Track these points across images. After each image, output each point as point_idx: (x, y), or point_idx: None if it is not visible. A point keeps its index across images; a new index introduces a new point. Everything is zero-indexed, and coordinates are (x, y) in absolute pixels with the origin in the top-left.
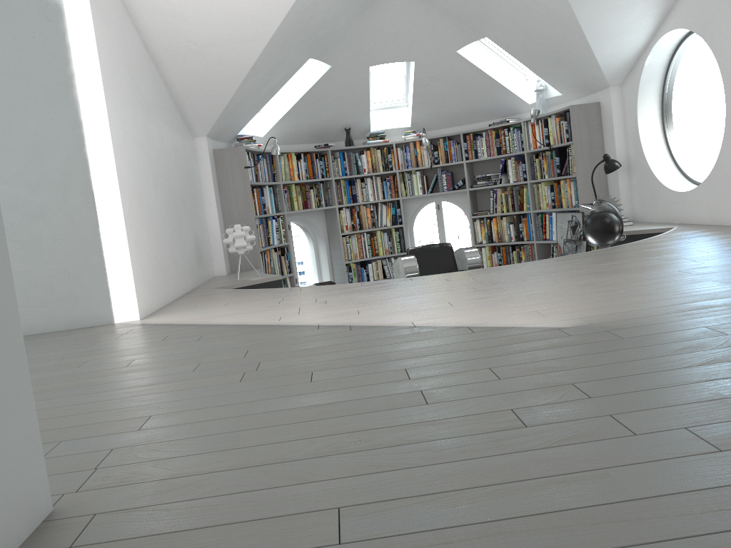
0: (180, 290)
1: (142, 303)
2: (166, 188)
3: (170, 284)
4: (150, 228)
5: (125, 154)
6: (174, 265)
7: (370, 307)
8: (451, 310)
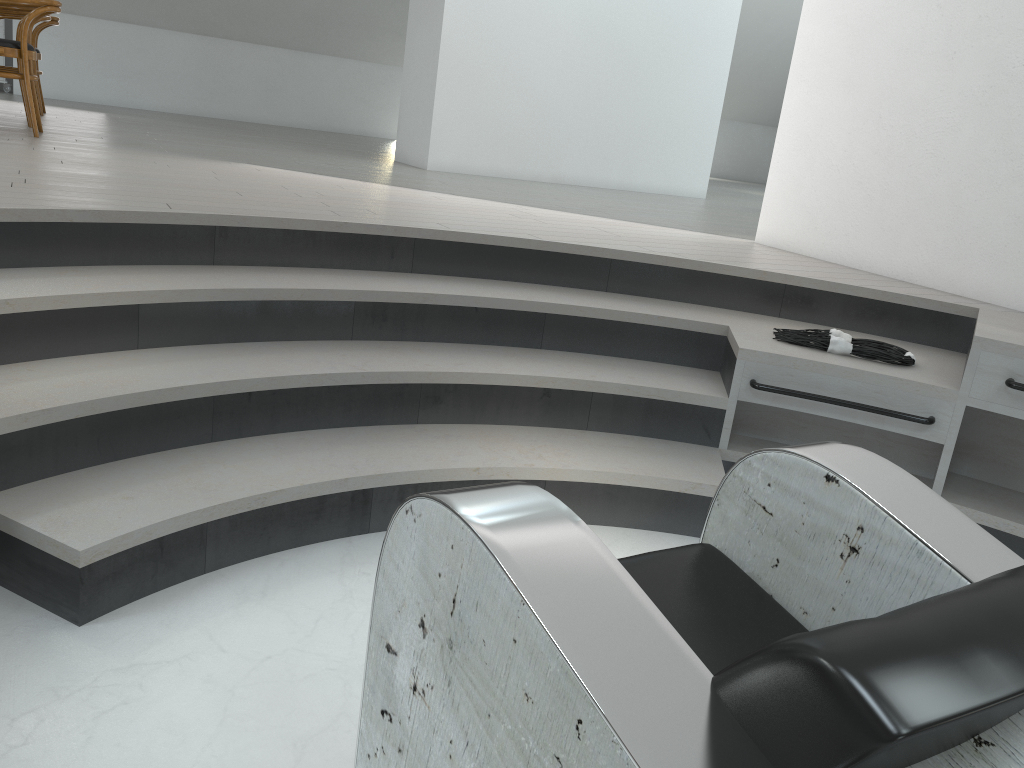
0: (953, 281)
1: (771, 227)
2: (1022, 58)
3: (900, 248)
4: (865, 133)
5: (840, 11)
6: (948, 224)
7: (432, 199)
8: (336, 183)
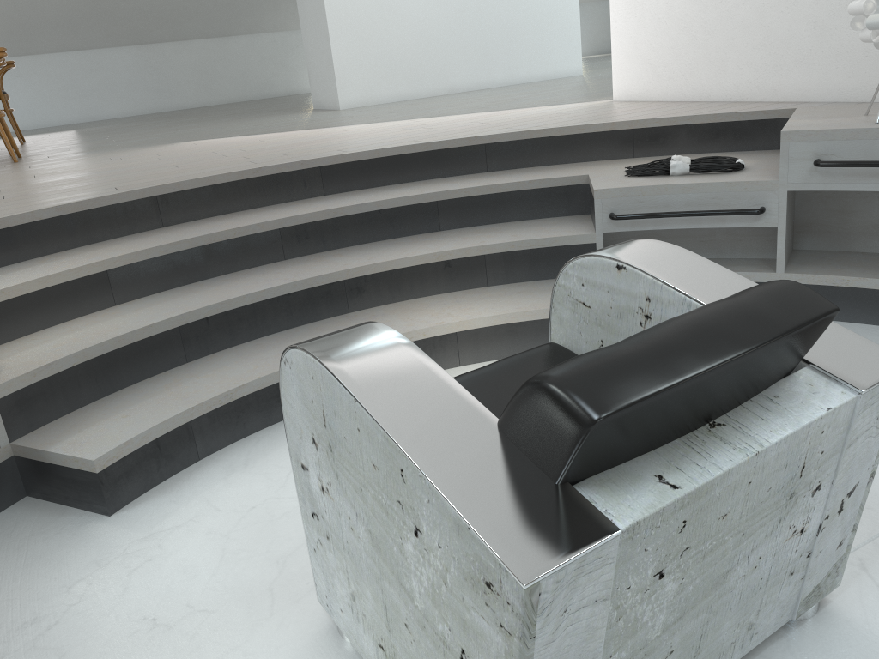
0: (776, 91)
1: (623, 84)
2: None
3: (728, 74)
4: None
5: None
6: (761, 44)
7: (338, 132)
8: (259, 139)
